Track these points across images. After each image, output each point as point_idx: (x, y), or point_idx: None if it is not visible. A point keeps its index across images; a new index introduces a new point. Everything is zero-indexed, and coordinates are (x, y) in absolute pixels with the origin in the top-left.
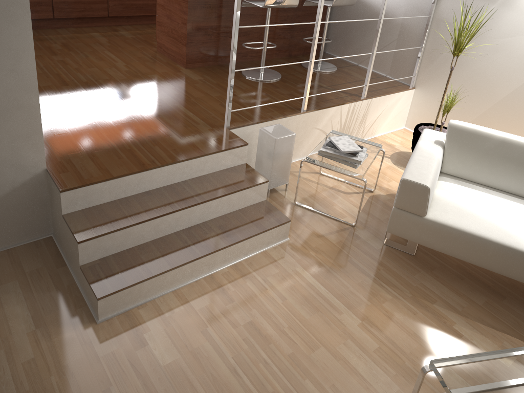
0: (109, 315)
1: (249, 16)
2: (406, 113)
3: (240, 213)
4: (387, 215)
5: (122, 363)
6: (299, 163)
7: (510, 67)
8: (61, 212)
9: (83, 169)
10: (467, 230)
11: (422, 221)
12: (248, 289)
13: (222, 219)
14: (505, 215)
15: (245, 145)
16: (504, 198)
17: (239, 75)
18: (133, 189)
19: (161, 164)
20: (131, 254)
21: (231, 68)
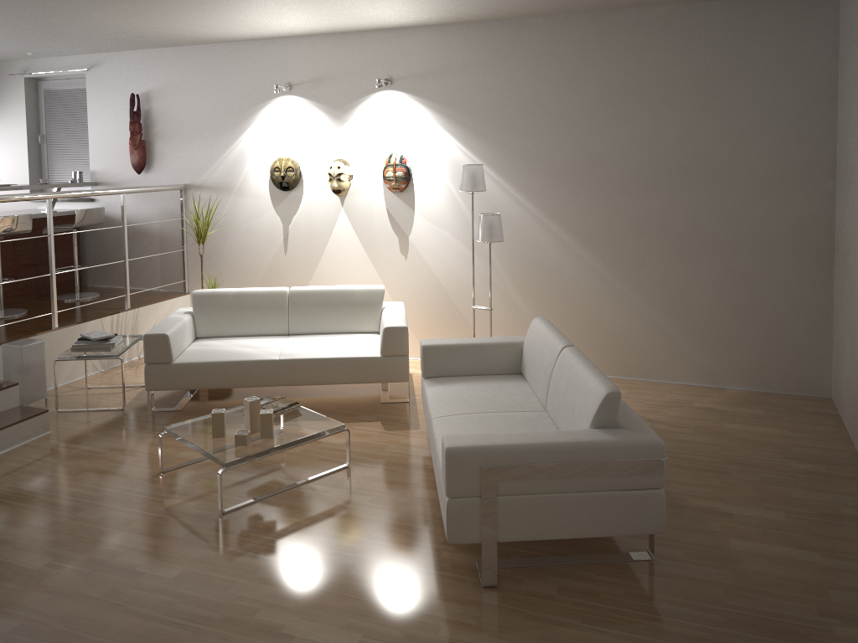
0: None
1: None
2: None
3: None
4: (159, 396)
5: None
6: (63, 387)
7: (260, 246)
8: None
9: None
10: (208, 360)
11: (171, 367)
12: (8, 466)
13: None
14: (243, 346)
15: None
16: (248, 339)
17: None
18: None
19: None
20: None
21: None
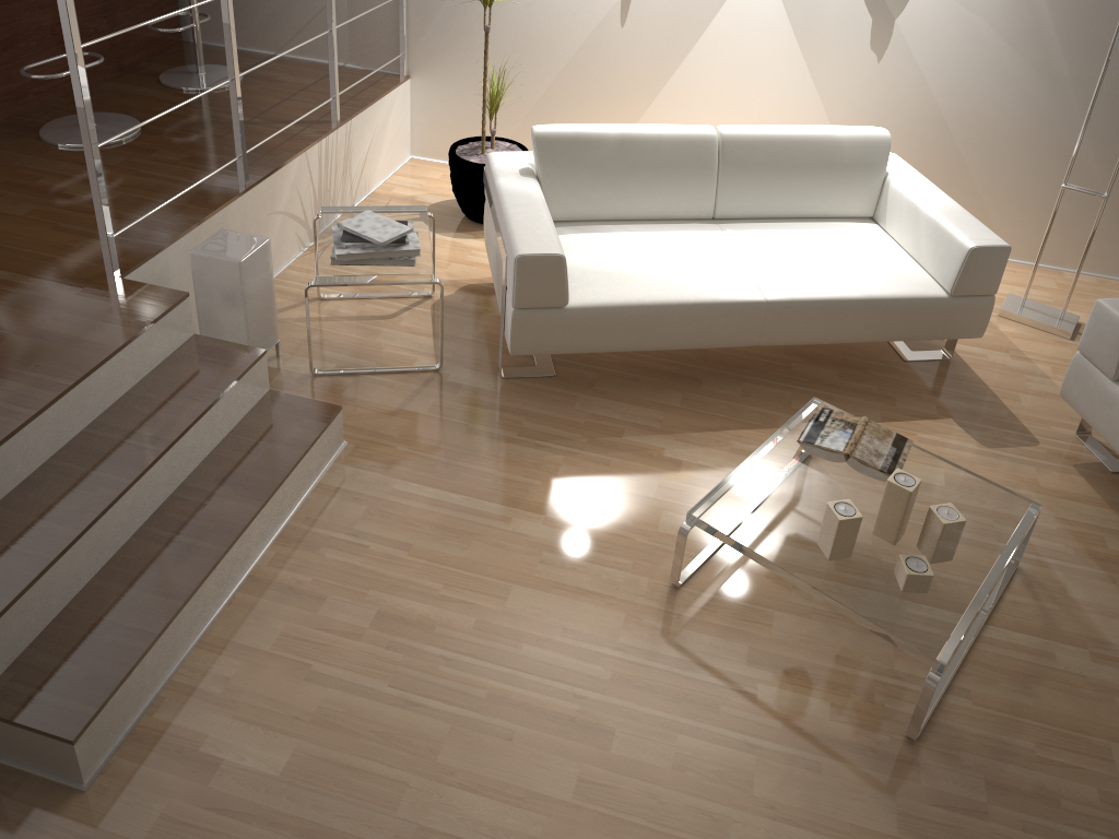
0: (100, 761)
1: None
2: (407, 129)
3: (239, 436)
4: (478, 328)
5: (197, 821)
6: None
7: (568, 4)
8: None
9: None
10: (634, 301)
11: (565, 315)
12: (337, 565)
13: (214, 464)
14: (667, 258)
15: (185, 298)
16: (651, 231)
17: (43, 148)
18: None
19: (37, 409)
20: (73, 623)
21: (90, 144)
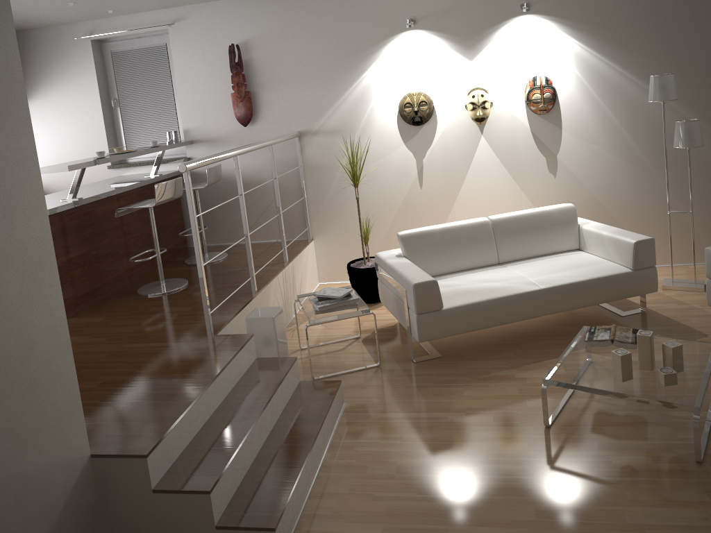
0: None
1: (114, 229)
2: (315, 267)
3: (294, 401)
4: (391, 345)
5: None
6: None
7: (391, 183)
8: (149, 487)
9: (134, 431)
10: (475, 300)
11: (443, 313)
12: (366, 452)
13: (287, 414)
14: (484, 281)
15: (252, 336)
16: (470, 273)
17: (142, 297)
18: (194, 427)
19: (206, 385)
20: (249, 485)
21: (201, 263)
